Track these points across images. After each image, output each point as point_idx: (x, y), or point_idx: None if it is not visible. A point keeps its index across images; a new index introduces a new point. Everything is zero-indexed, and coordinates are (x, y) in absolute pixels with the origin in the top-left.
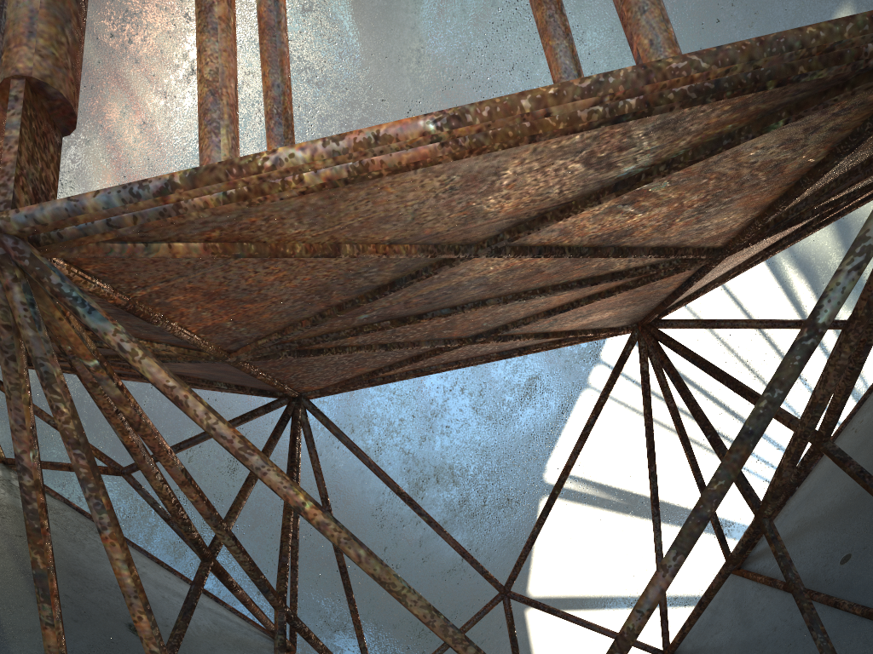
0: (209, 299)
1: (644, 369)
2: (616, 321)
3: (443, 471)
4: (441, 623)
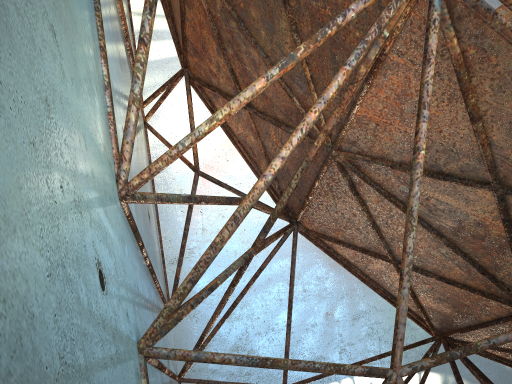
0: (398, 96)
1: (428, 353)
2: (440, 321)
3: (253, 353)
4: (411, 259)
